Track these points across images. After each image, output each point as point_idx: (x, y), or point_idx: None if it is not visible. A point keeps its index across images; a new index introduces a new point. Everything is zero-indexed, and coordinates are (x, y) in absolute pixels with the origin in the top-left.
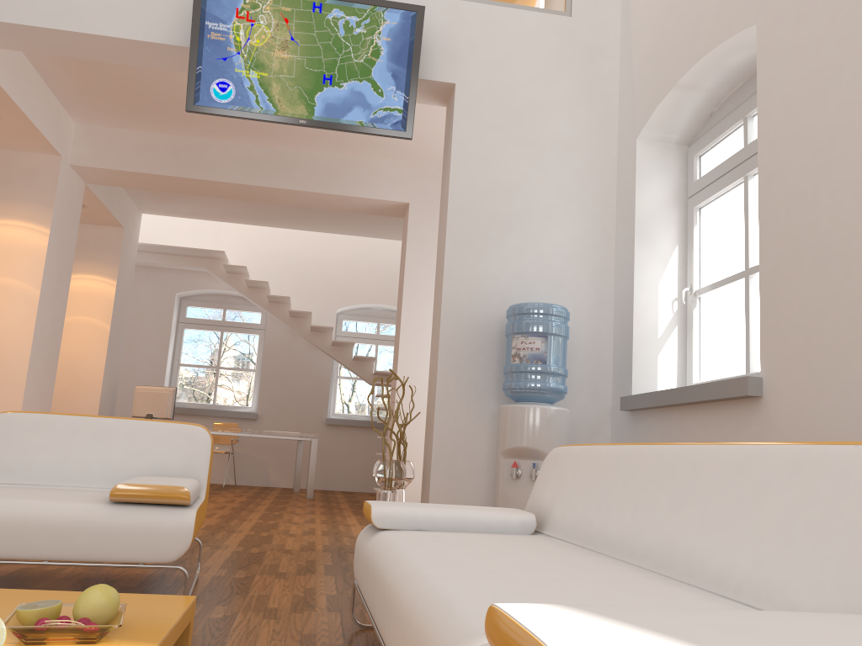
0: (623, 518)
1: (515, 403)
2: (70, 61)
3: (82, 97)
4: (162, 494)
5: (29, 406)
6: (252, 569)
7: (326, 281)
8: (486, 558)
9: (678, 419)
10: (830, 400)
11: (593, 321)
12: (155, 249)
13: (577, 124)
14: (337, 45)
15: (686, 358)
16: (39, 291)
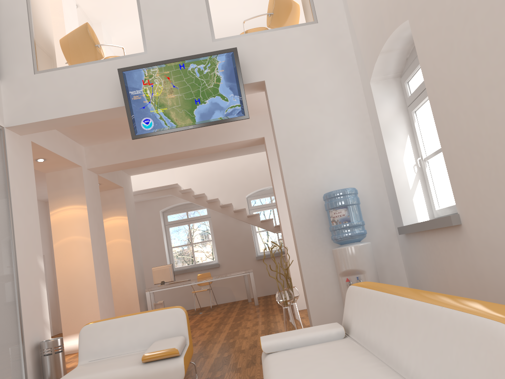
0: (375, 332)
1: (340, 246)
2: None
3: (83, 135)
4: (165, 354)
5: (101, 297)
6: (224, 368)
7: (235, 182)
8: (308, 371)
9: (427, 237)
10: (491, 225)
11: (373, 187)
12: (142, 192)
13: (336, 81)
14: (197, 82)
15: (429, 196)
16: (90, 238)
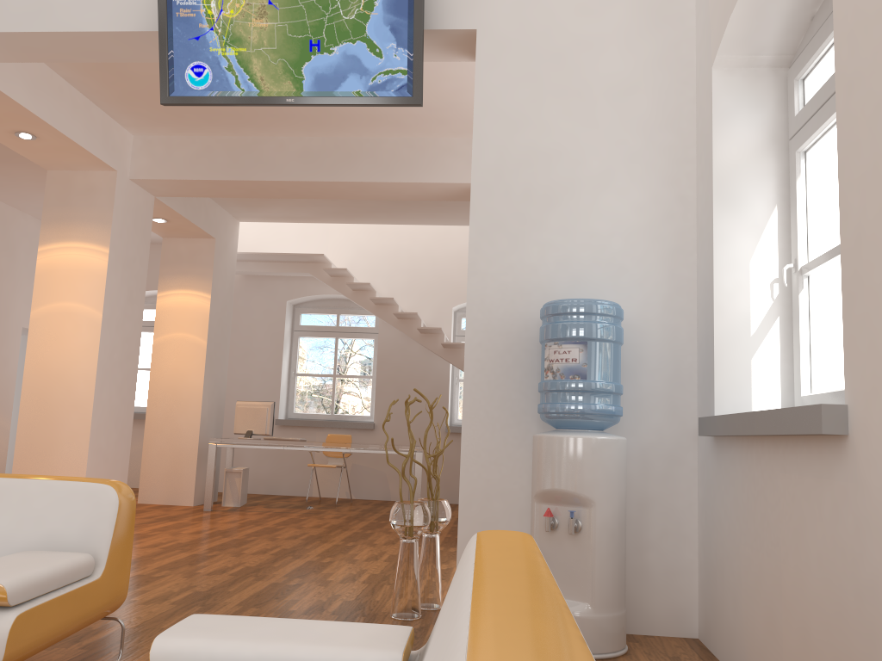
0: None
1: (552, 430)
2: (94, 69)
3: (125, 106)
4: None
5: (101, 433)
6: None
7: (439, 277)
8: None
9: (758, 455)
10: None
11: (667, 316)
12: (256, 257)
13: (638, 60)
14: (323, 1)
15: (794, 361)
16: (101, 314)
